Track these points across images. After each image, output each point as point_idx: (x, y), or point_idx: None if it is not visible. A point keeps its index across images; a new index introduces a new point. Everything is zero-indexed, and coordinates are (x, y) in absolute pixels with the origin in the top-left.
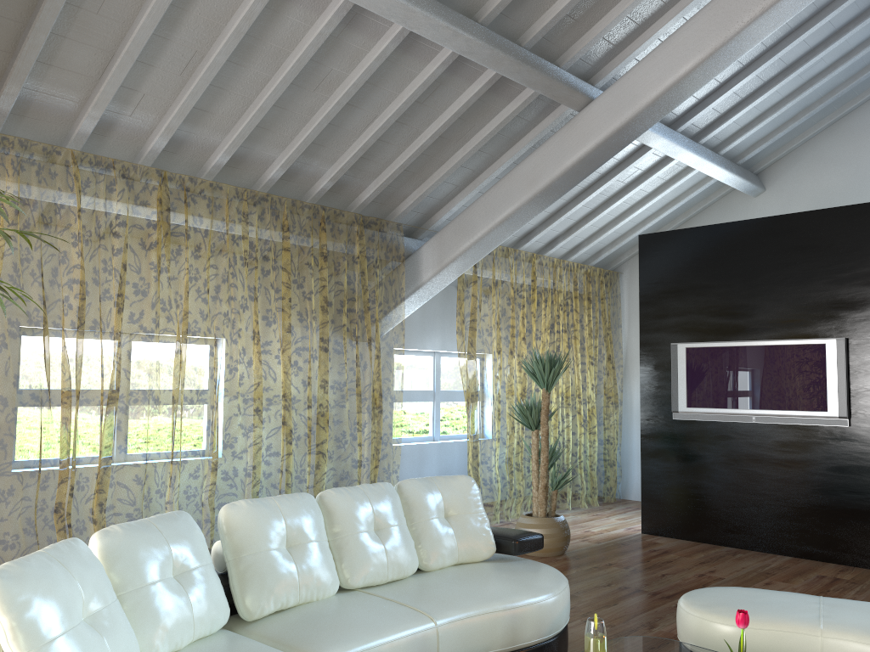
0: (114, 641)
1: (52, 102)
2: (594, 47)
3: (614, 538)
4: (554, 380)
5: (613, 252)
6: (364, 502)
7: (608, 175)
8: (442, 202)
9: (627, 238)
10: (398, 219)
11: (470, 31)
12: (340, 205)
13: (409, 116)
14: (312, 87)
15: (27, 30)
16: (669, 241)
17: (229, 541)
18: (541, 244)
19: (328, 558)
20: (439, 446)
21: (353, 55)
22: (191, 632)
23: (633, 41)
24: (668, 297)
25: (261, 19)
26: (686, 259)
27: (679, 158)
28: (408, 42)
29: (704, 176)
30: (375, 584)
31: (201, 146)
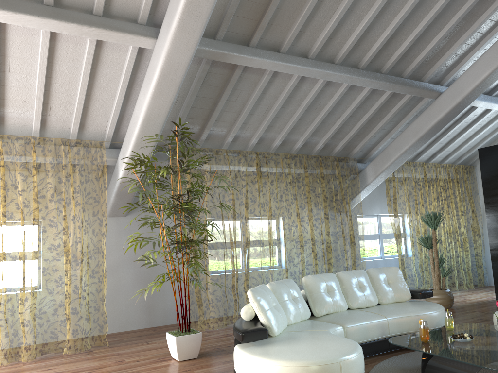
0: (281, 314)
1: (218, 133)
2: (439, 69)
3: (480, 301)
4: (437, 224)
5: (469, 156)
6: (354, 276)
7: (458, 120)
8: (373, 145)
9: (475, 148)
10: (354, 156)
11: (378, 79)
12: (327, 153)
13: (355, 113)
14: (313, 110)
15: (212, 112)
16: (494, 150)
17: (307, 289)
18: (427, 157)
19: (342, 296)
20: (384, 261)
21: (329, 95)
22: (300, 317)
23: (459, 63)
24: (497, 178)
25: (292, 90)
26: None
27: (495, 108)
28: (352, 86)
29: None
30: (361, 307)
31: (270, 139)
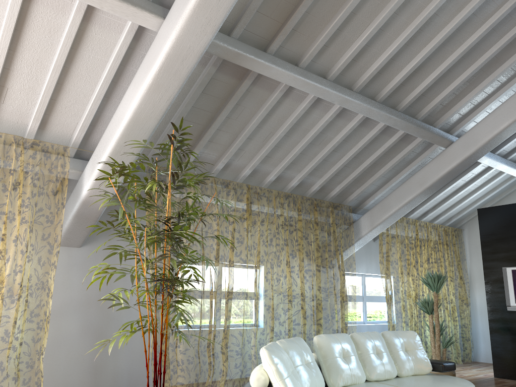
0: (300, 383)
1: (207, 157)
2: (452, 116)
3: (479, 379)
4: (440, 287)
5: (458, 218)
6: (370, 339)
7: (457, 177)
8: (370, 194)
9: (466, 210)
10: (348, 203)
11: (396, 116)
12: (320, 197)
13: (359, 154)
14: (317, 143)
15: (207, 129)
16: (496, 211)
17: (320, 352)
18: (419, 214)
19: (360, 364)
20: (368, 326)
21: (338, 128)
22: None
23: (472, 112)
24: (497, 242)
25: (301, 117)
26: (507, 221)
27: (497, 167)
28: (363, 121)
29: (510, 175)
30: (380, 379)
31: (264, 172)
